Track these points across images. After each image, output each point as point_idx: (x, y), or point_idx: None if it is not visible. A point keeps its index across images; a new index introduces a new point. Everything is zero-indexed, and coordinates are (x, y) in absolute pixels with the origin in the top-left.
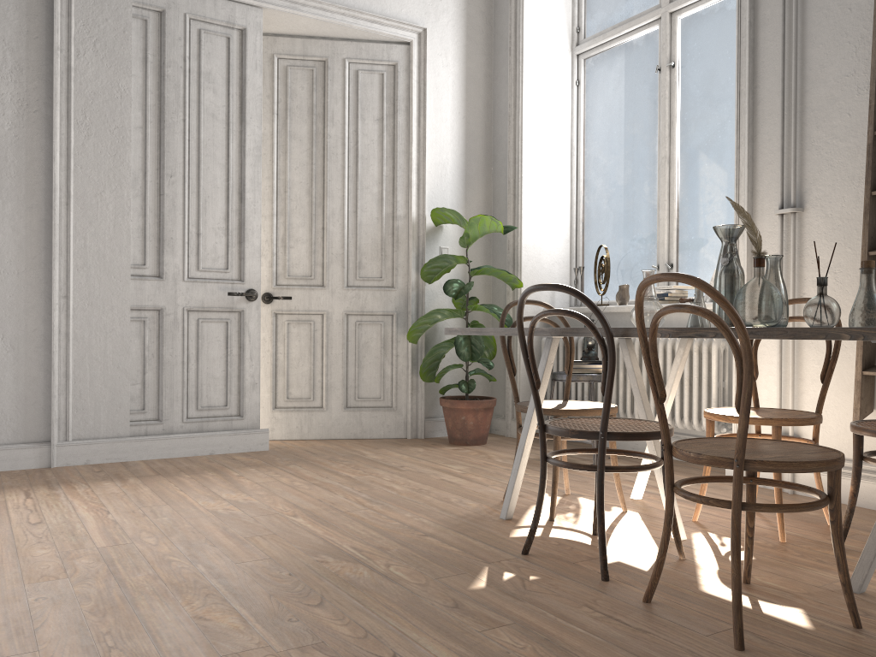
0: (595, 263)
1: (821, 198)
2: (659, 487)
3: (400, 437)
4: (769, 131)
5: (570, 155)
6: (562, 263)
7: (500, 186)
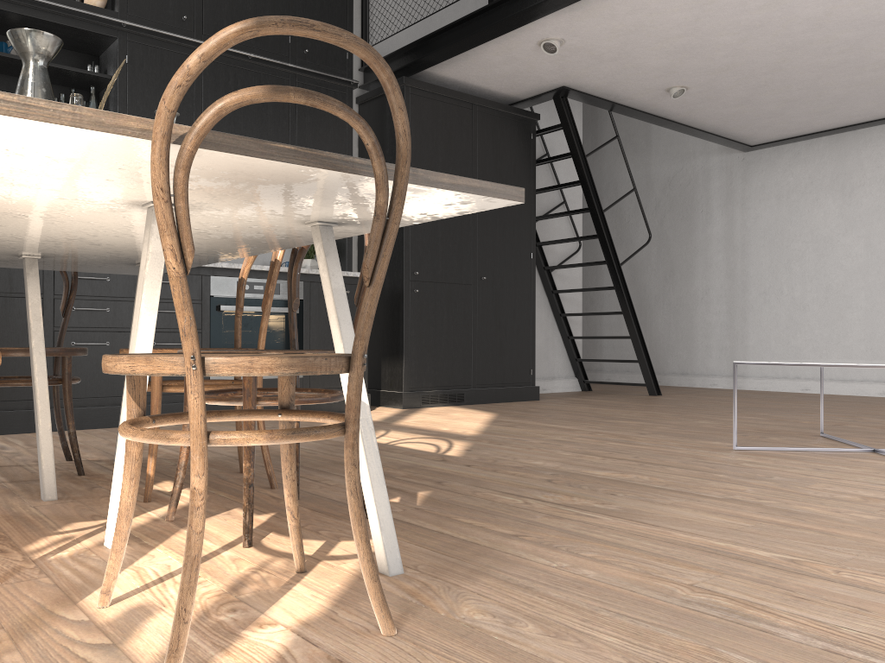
0: None
1: None
2: None
3: None
4: None
5: None
6: None
7: None
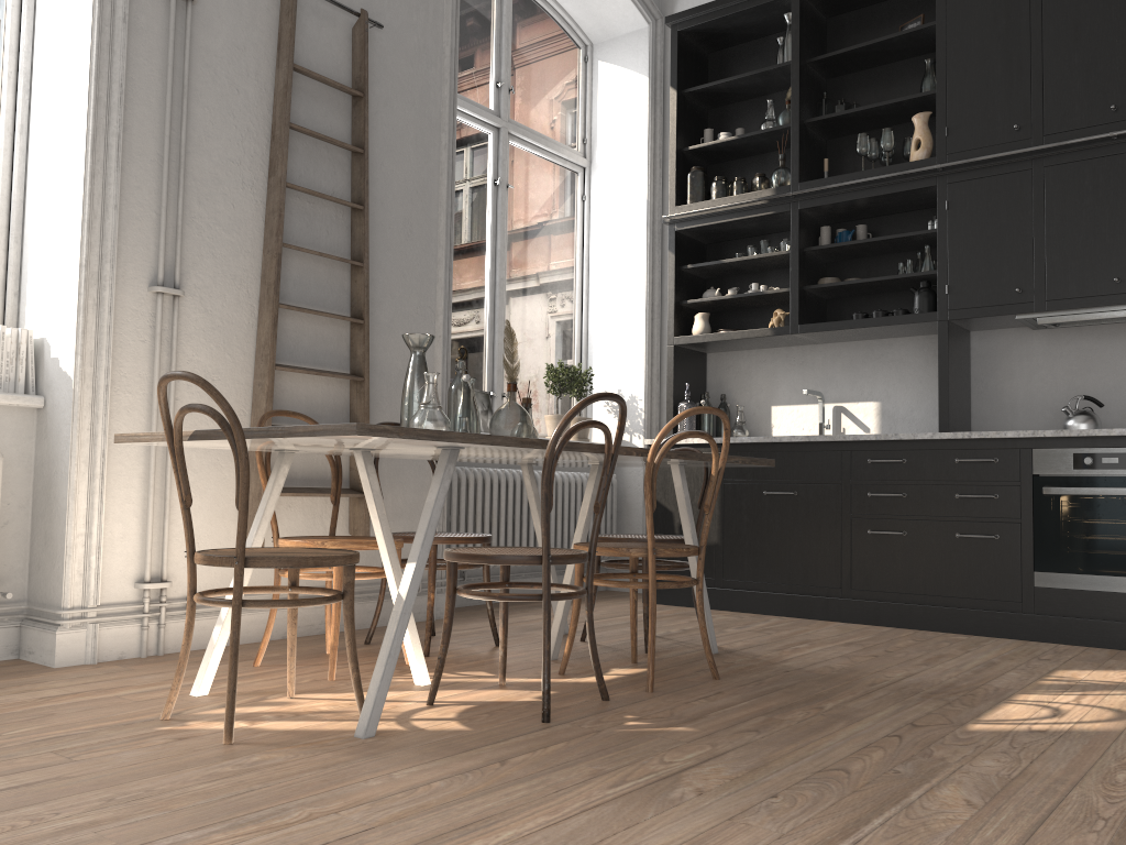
0: None
1: (201, 288)
2: (410, 631)
3: None
4: (138, 176)
5: None
6: None
7: None
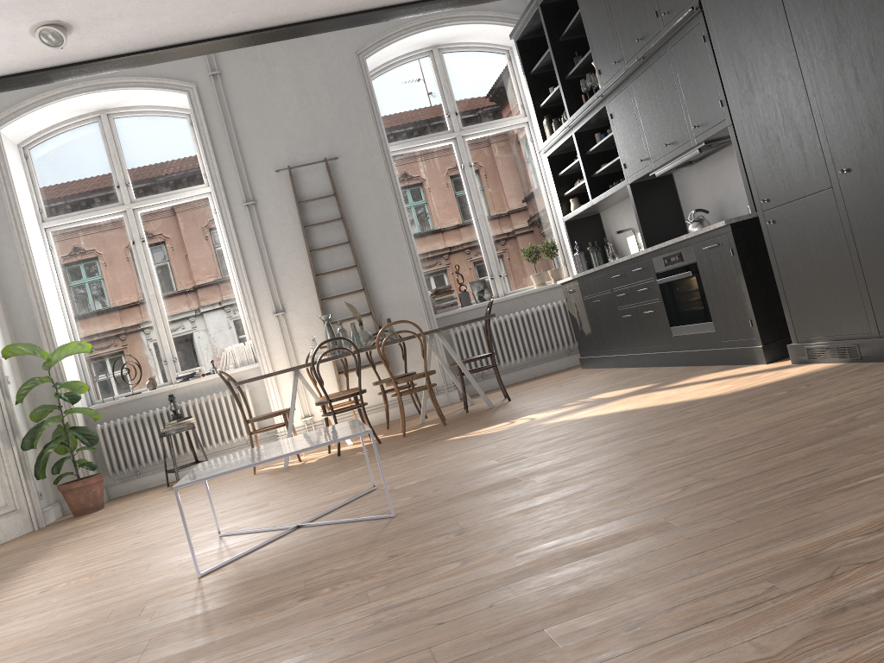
0: (113, 369)
1: (293, 306)
2: None
3: (30, 531)
4: (257, 277)
5: (59, 299)
6: (77, 376)
7: (23, 325)
